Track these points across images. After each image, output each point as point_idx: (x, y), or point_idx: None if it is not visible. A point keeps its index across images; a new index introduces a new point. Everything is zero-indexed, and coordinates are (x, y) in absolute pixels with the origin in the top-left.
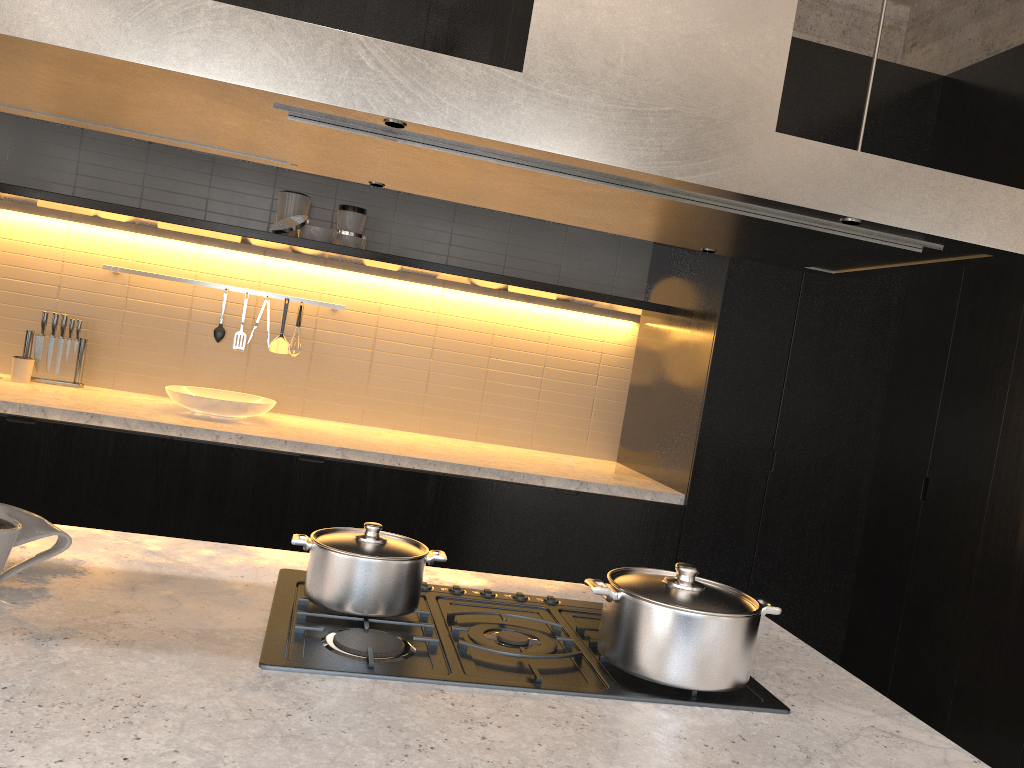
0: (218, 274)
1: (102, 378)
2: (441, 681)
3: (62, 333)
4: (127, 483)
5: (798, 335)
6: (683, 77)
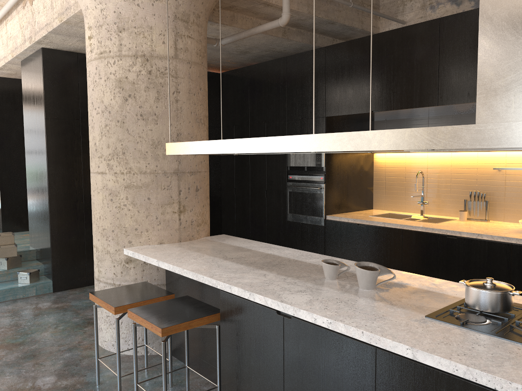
0: None
1: (498, 217)
2: (482, 332)
3: (478, 199)
4: (494, 263)
5: None
6: None
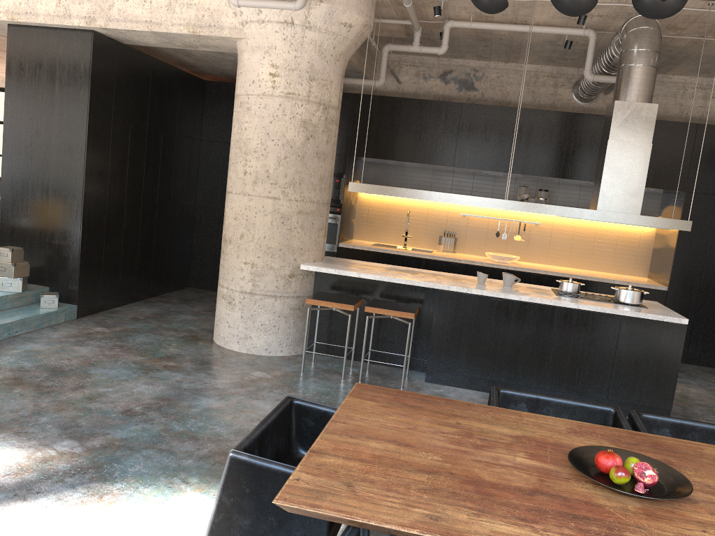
0: (496, 214)
1: (460, 250)
2: (584, 299)
3: (449, 236)
4: None
5: (712, 230)
6: (623, 206)
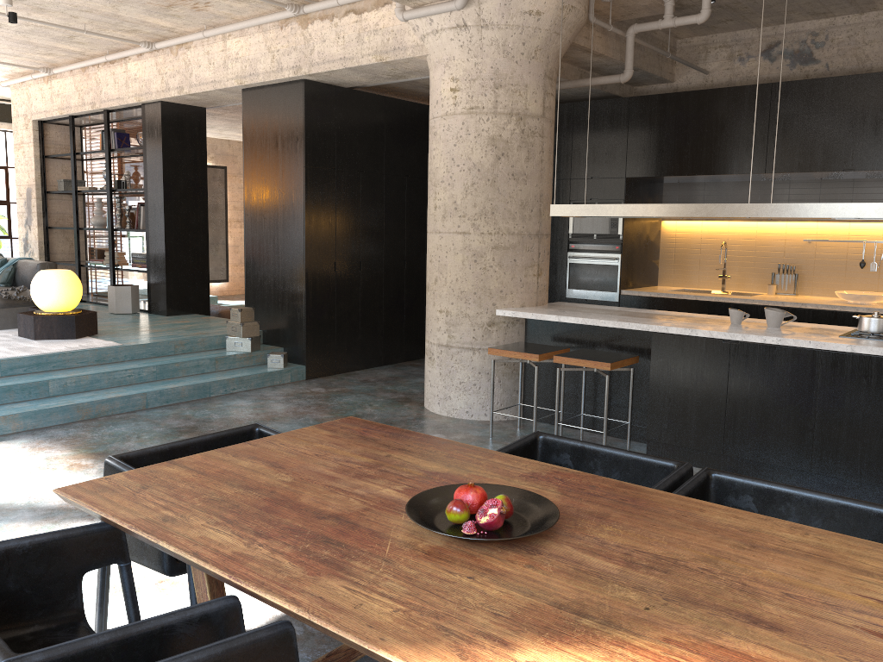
0: (859, 235)
1: (806, 291)
2: None
3: (786, 272)
4: None
5: None
6: None
